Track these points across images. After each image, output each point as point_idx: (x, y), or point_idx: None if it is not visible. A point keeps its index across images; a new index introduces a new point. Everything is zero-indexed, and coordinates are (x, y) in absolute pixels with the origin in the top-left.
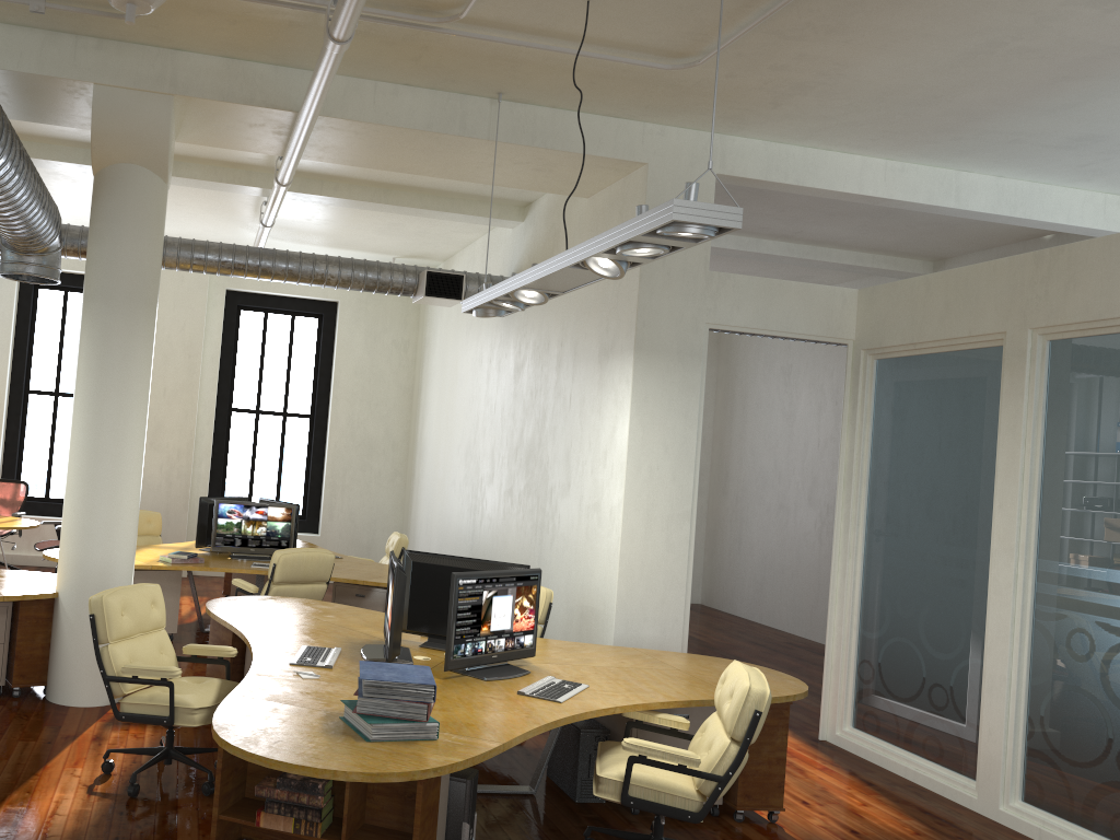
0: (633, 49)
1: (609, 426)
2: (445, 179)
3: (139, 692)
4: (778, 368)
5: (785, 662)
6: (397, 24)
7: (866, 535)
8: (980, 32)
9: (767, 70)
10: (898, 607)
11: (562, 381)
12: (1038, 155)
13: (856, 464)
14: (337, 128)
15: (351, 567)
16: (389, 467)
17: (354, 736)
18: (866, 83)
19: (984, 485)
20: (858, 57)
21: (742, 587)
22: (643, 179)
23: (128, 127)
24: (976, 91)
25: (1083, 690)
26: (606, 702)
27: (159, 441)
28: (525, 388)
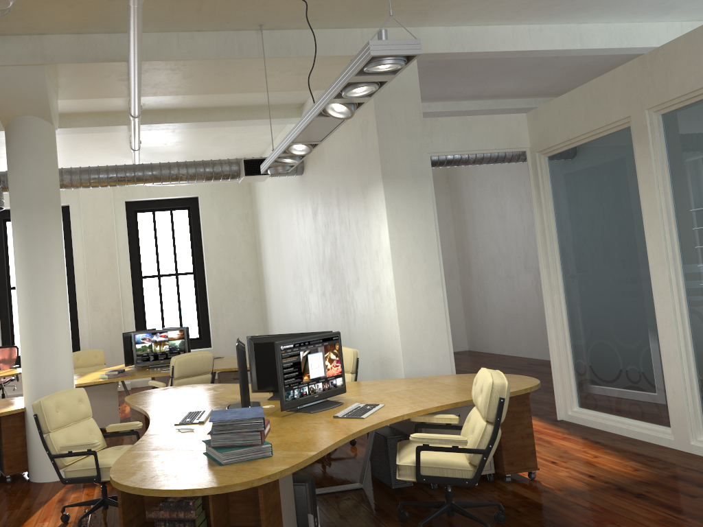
0: None
1: (376, 233)
2: (244, 97)
3: (76, 462)
4: (489, 187)
5: (528, 375)
6: None
7: (563, 275)
8: None
9: None
10: (594, 319)
11: (342, 212)
12: (630, 1)
13: (547, 229)
14: (158, 68)
15: (228, 361)
16: (249, 296)
17: (212, 464)
18: None
19: (636, 223)
20: None
21: (492, 334)
22: None
23: (19, 91)
24: None
25: None
26: (396, 413)
27: (98, 305)
28: (321, 224)
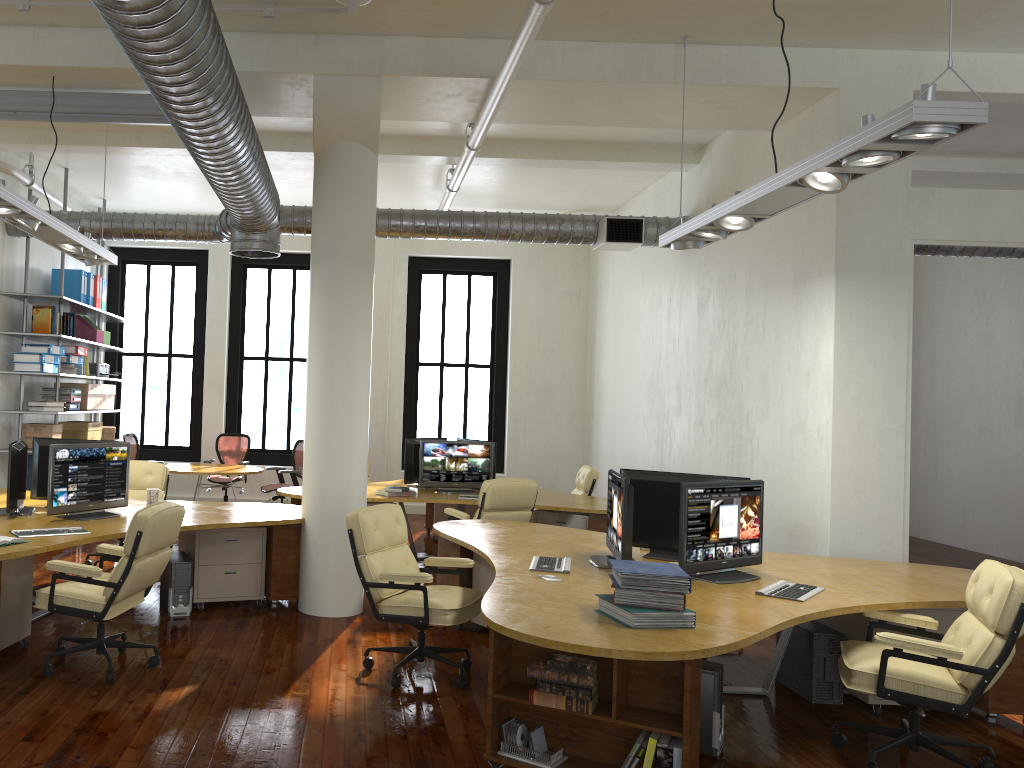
0: None
1: (811, 347)
2: (622, 130)
3: (394, 597)
4: (970, 289)
5: None
6: None
7: None
8: None
9: None
10: None
11: (753, 310)
12: None
13: None
14: (528, 89)
15: (548, 497)
16: (568, 409)
17: (615, 624)
18: None
19: None
20: None
21: (940, 514)
22: (835, 104)
23: (344, 109)
24: None
25: None
26: (848, 602)
27: None
28: (711, 321)
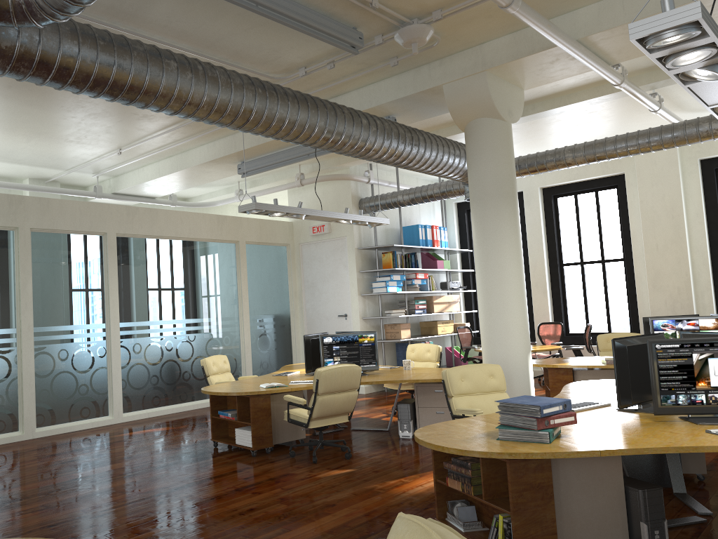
0: None
1: None
2: None
3: None
4: None
5: None
6: None
7: None
8: None
9: None
10: None
11: None
12: None
13: None
14: (606, 38)
15: None
16: None
17: (495, 437)
18: None
19: None
20: None
21: None
22: None
23: (466, 100)
24: None
25: None
26: None
27: (659, 283)
28: None
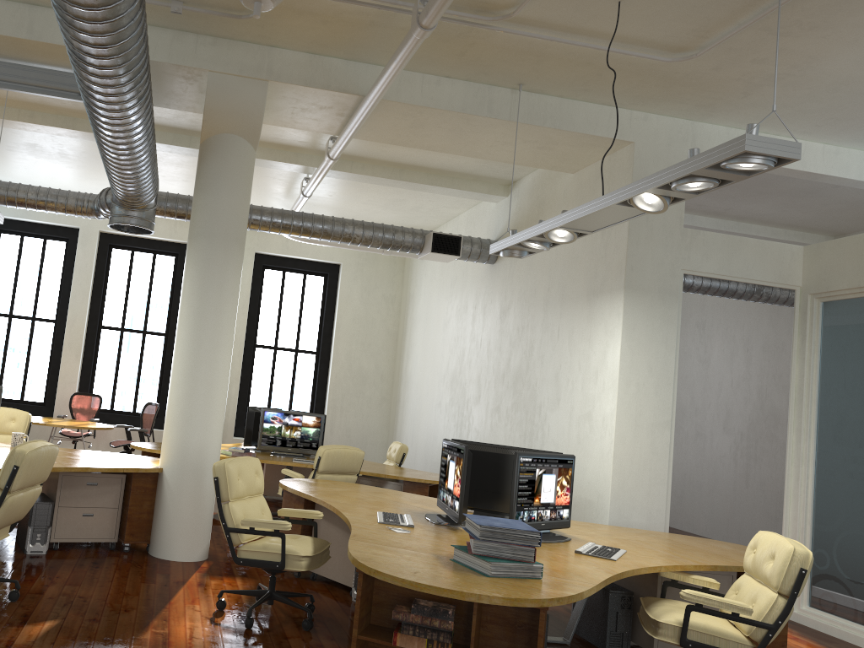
0: (643, 45)
1: (600, 350)
2: (451, 161)
3: (252, 542)
4: (693, 323)
5: None
6: (458, 22)
7: (817, 445)
8: None
9: (748, 63)
10: (851, 505)
11: (550, 318)
12: None
13: (806, 387)
14: (390, 110)
15: (368, 465)
16: (378, 394)
17: (473, 572)
18: (829, 75)
19: None
20: (829, 51)
21: None
22: (630, 155)
23: (232, 105)
24: None
25: None
26: (651, 562)
27: None
28: (511, 326)
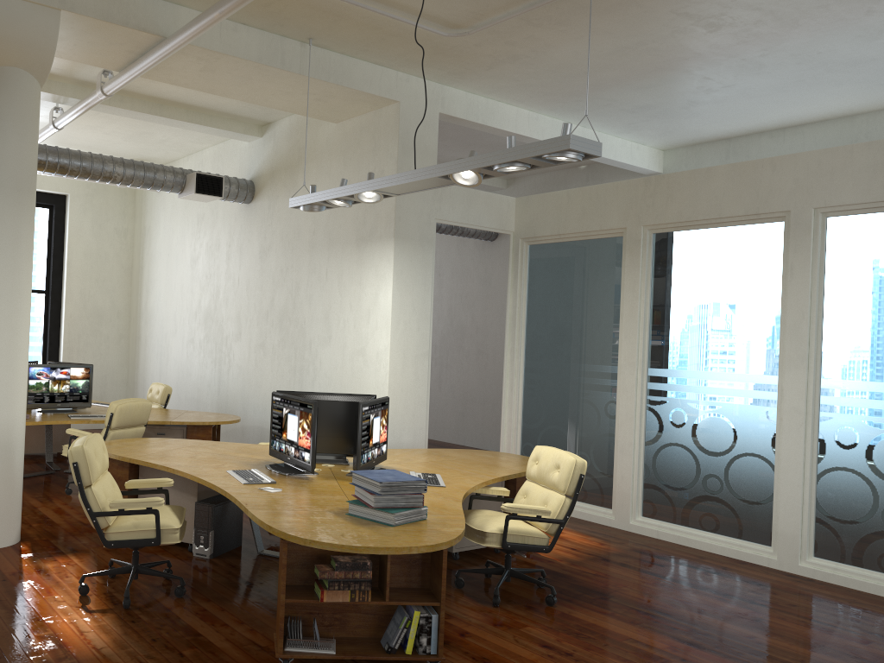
0: (429, 19)
1: (371, 292)
2: (216, 100)
3: (119, 523)
4: None
5: None
6: None
7: (525, 361)
8: (639, 35)
9: (502, 44)
10: (551, 406)
11: (317, 260)
12: (613, 115)
13: (518, 314)
14: (186, 53)
15: None
16: (116, 332)
17: (378, 524)
18: (554, 60)
19: (611, 324)
20: (561, 42)
21: None
22: (396, 113)
23: (20, 34)
24: (610, 71)
25: (680, 445)
26: (467, 483)
27: None
28: (274, 266)
